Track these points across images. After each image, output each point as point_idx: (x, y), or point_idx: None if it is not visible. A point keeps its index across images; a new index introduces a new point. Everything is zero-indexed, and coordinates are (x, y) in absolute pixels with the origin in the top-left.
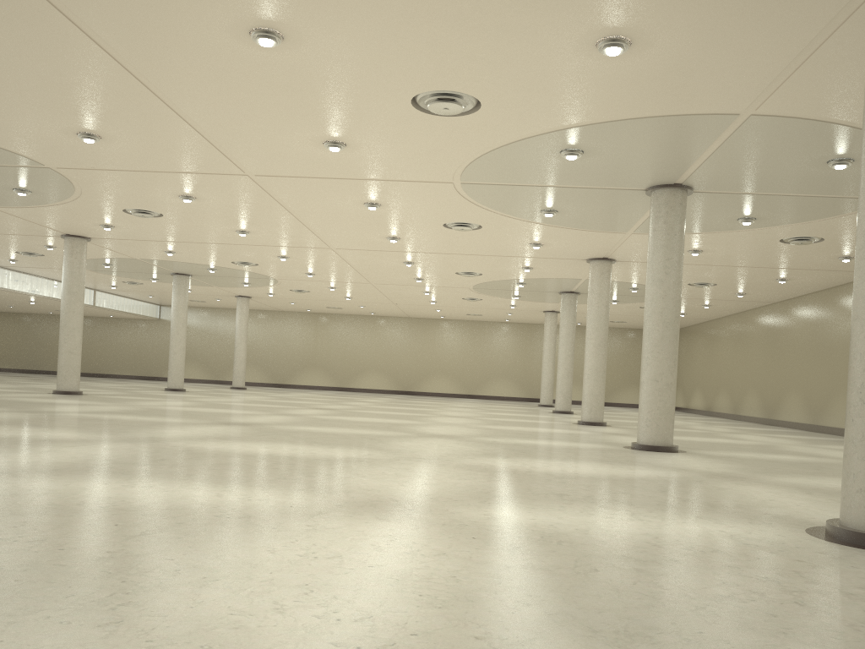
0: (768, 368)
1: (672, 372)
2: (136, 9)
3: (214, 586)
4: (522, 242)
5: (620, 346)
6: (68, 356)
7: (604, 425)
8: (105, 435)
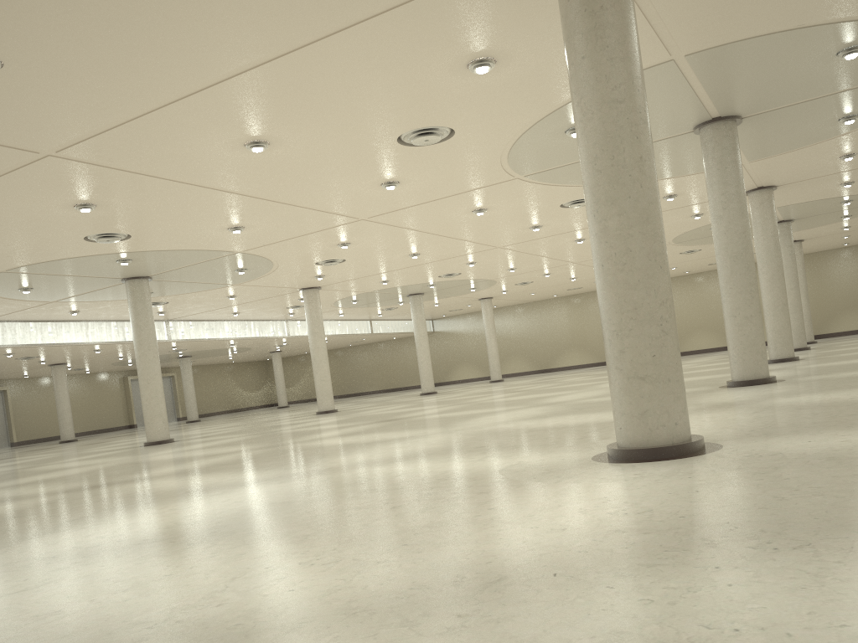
0: None
1: (750, 304)
2: (173, 159)
3: (89, 527)
4: None
5: None
6: (321, 383)
7: (794, 360)
8: (262, 445)
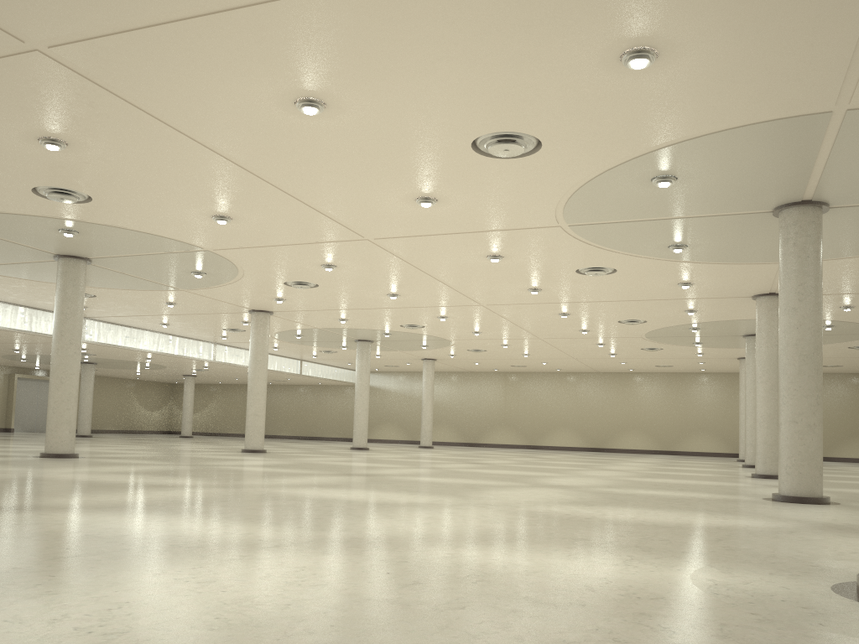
0: None
1: (815, 411)
2: (196, 99)
3: (42, 598)
4: (668, 282)
5: (840, 393)
6: (254, 417)
7: None
8: (214, 482)
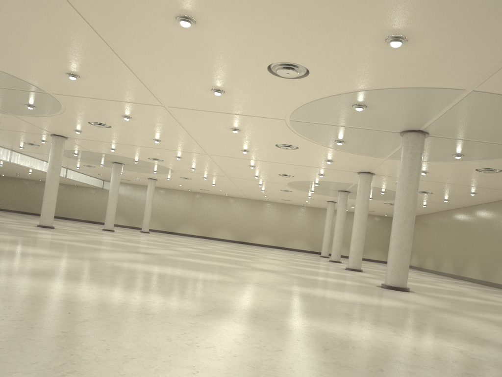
0: (459, 245)
1: (409, 243)
2: None
3: (132, 362)
4: (321, 158)
5: (370, 225)
6: (48, 205)
7: (361, 271)
8: (65, 254)
